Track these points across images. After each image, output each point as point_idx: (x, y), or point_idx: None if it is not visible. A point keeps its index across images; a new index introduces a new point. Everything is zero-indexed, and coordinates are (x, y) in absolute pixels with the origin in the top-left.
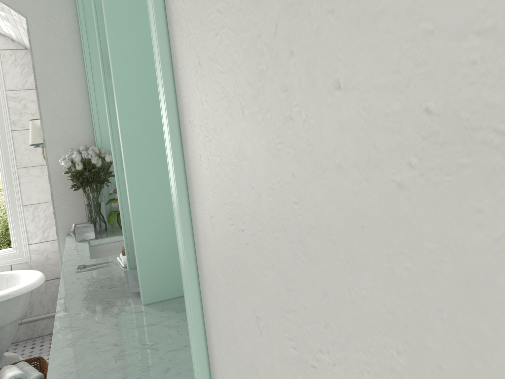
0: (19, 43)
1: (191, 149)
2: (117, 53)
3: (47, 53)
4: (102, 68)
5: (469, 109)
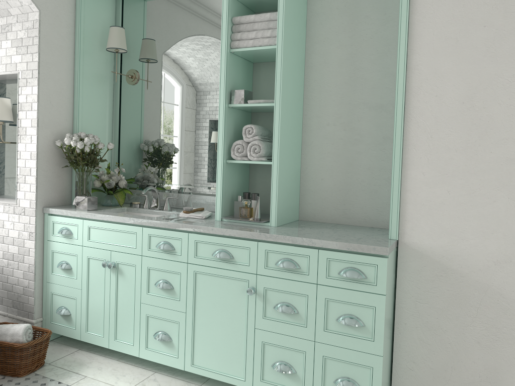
0: None
1: (411, 155)
2: (282, 101)
3: (50, 45)
4: (225, 96)
5: (512, 158)
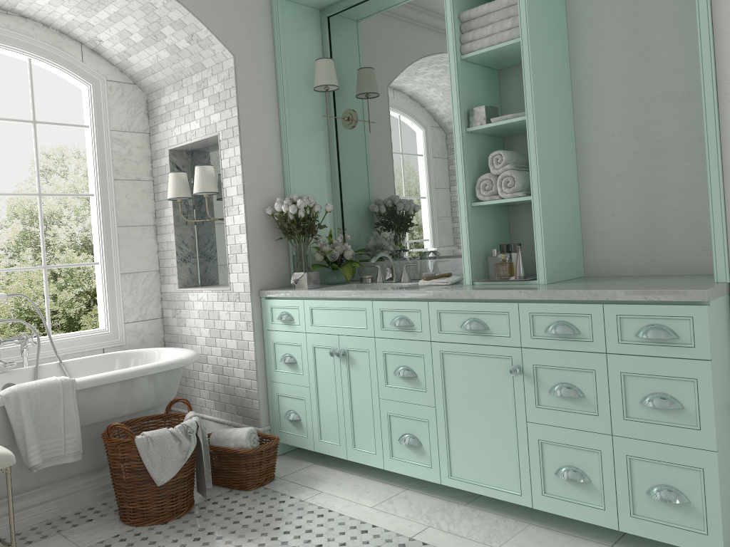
0: (133, 76)
1: None
2: (536, 110)
3: (249, 95)
4: (460, 119)
5: None
